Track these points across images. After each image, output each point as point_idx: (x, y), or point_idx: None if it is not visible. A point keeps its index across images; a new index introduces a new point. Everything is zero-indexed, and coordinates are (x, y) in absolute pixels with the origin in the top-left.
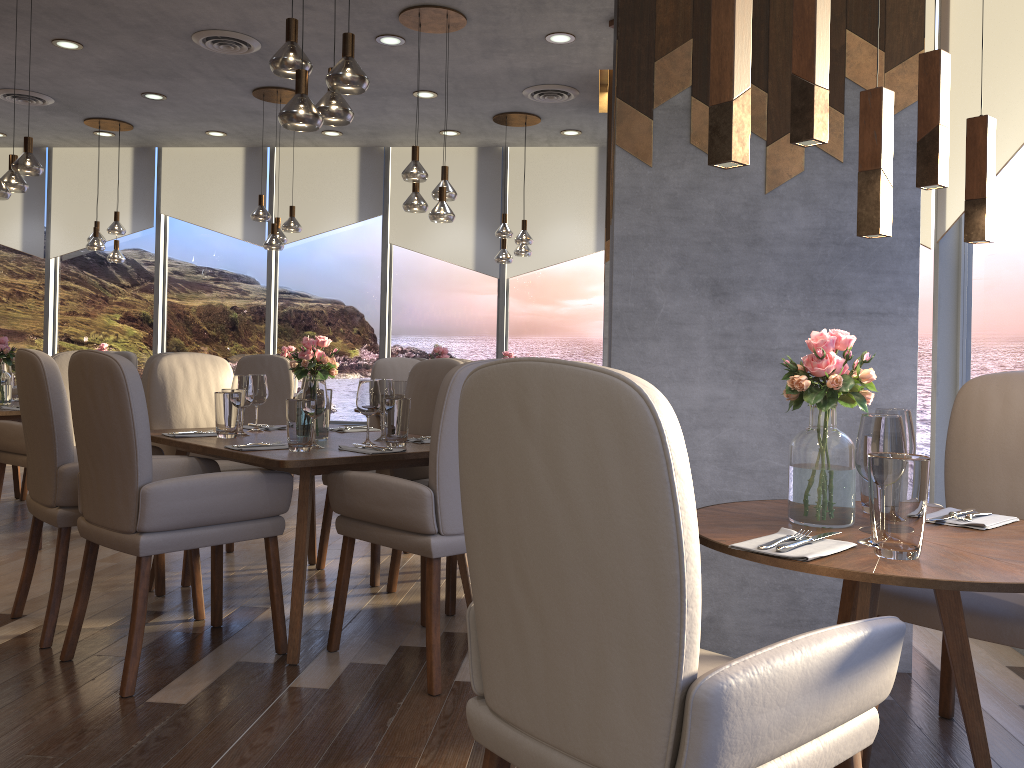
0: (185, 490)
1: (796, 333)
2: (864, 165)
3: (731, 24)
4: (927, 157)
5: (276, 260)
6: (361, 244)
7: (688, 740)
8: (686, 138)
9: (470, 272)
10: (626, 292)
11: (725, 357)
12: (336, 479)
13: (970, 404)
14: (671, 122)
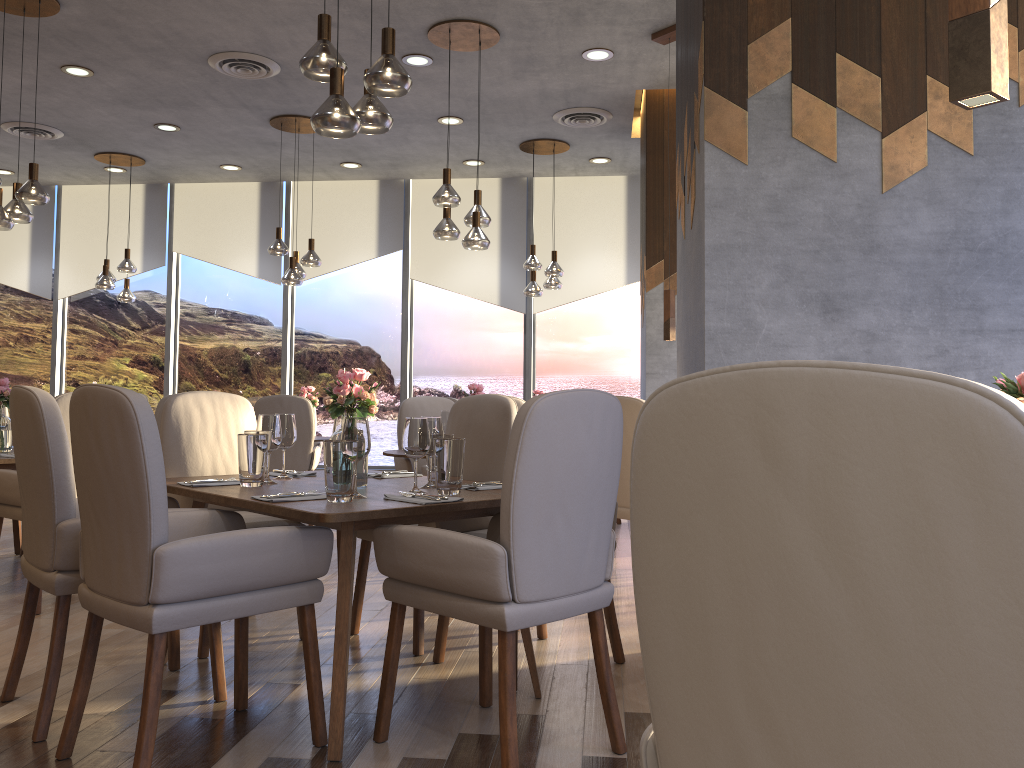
0: (207, 551)
1: (925, 355)
2: None
3: None
4: None
5: (292, 298)
6: (381, 280)
7: None
8: (787, 131)
9: (495, 307)
10: (721, 310)
11: None
12: (384, 535)
13: None
14: (769, 113)
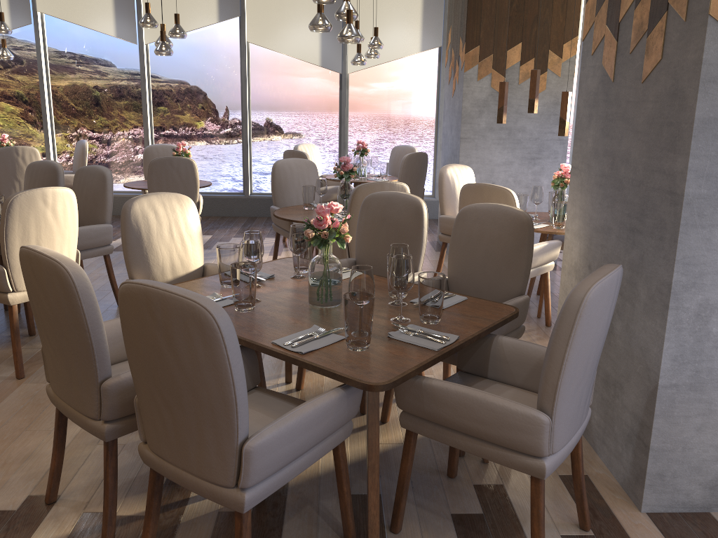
0: (285, 436)
1: None
2: None
3: None
4: None
5: (147, 55)
6: (221, 42)
7: None
8: None
9: (316, 67)
10: (700, 178)
11: None
12: (411, 384)
13: None
14: None
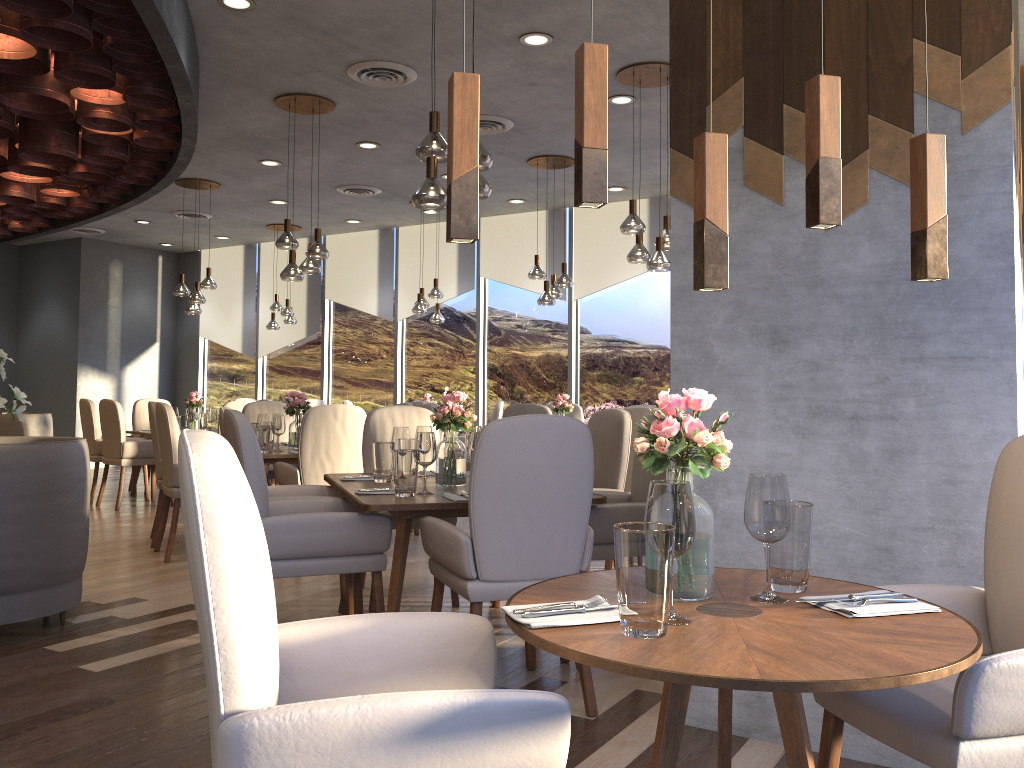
0: (286, 526)
1: (865, 382)
2: (696, 215)
3: (451, 110)
4: (812, 194)
5: (576, 312)
6: (653, 292)
7: (219, 767)
8: (740, 180)
9: None
10: (683, 344)
11: (787, 410)
12: (420, 523)
13: (1007, 468)
14: None
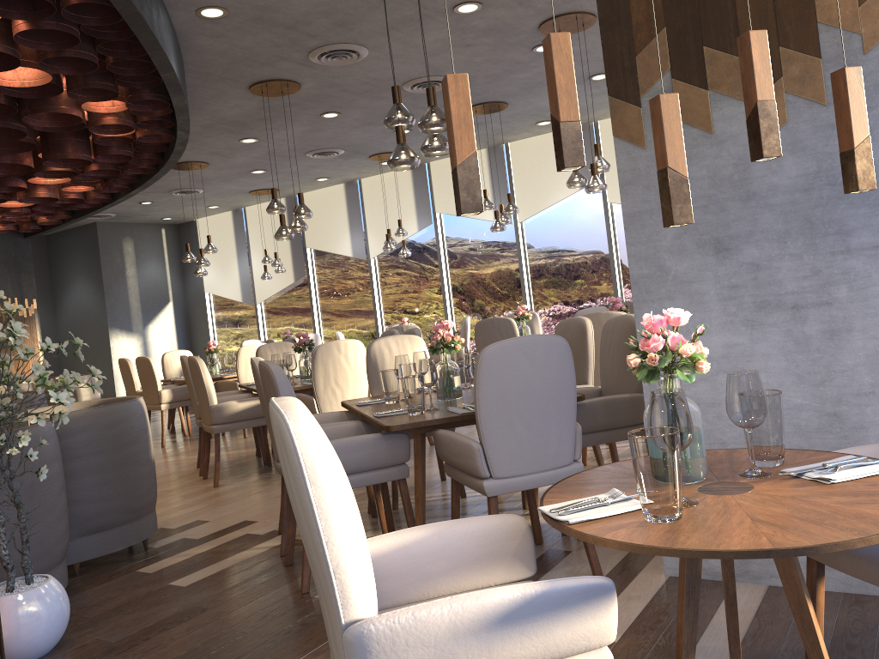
0: None
1: (801, 276)
2: (659, 165)
3: (448, 107)
4: (753, 133)
5: (522, 232)
6: (586, 207)
7: None
8: None
9: None
10: (639, 261)
11: (735, 307)
12: (434, 435)
13: None
14: None
